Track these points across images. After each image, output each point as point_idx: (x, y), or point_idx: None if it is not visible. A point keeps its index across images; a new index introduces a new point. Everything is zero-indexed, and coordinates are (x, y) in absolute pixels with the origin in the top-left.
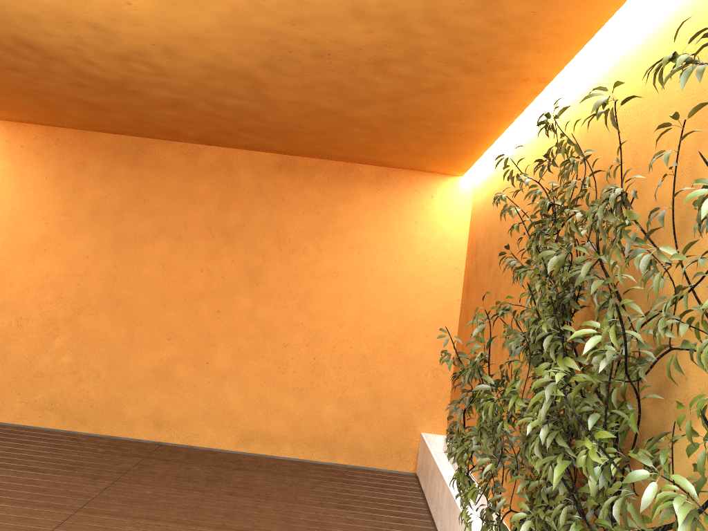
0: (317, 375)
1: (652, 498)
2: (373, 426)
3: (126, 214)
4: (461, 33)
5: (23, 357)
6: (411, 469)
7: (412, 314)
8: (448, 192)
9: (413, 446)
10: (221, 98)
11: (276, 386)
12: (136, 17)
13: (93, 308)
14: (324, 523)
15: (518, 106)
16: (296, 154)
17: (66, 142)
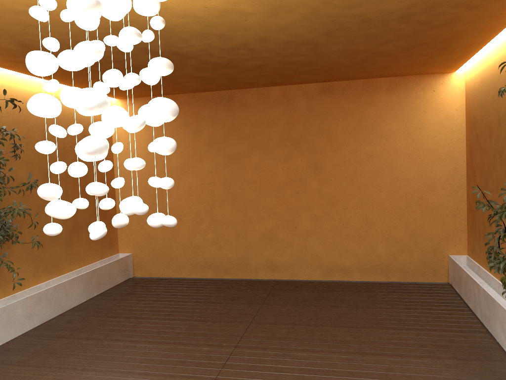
0: (369, 225)
1: None
2: (413, 254)
3: (229, 141)
4: None
5: (185, 238)
6: (444, 280)
7: (430, 176)
8: (445, 85)
9: (444, 265)
10: (289, 58)
11: (343, 236)
12: (248, 26)
13: (220, 202)
14: (400, 319)
15: None
16: (333, 80)
17: (186, 102)
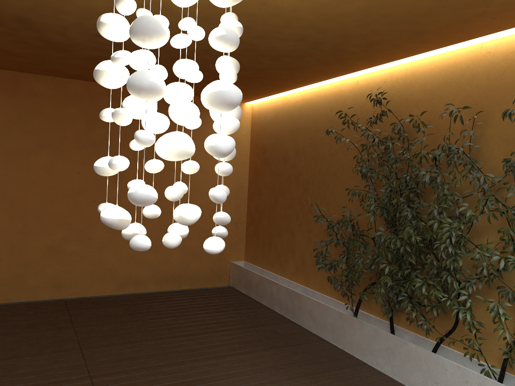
0: None
1: (503, 264)
2: (203, 262)
3: (10, 133)
4: (342, 51)
5: None
6: (226, 284)
7: None
8: None
9: (226, 270)
10: None
11: None
12: None
13: None
14: (222, 321)
15: (327, 78)
16: None
17: None
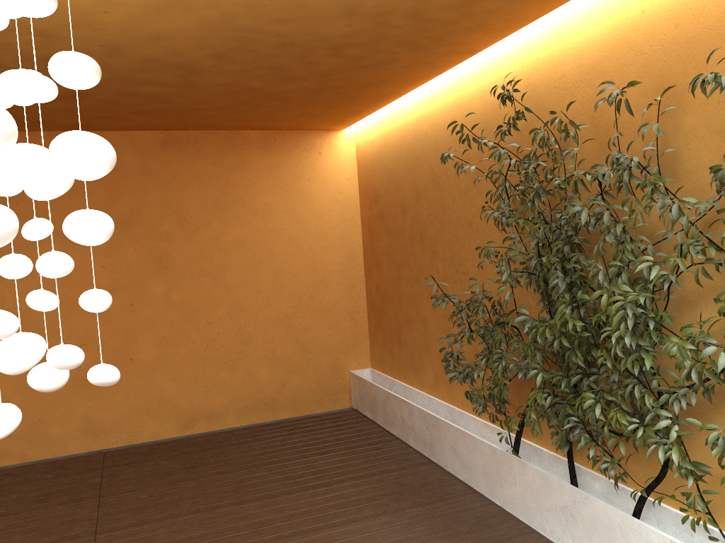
0: (246, 343)
1: (724, 361)
2: (307, 376)
3: None
4: (430, 23)
5: None
6: (347, 405)
7: (322, 267)
8: (333, 147)
9: (345, 385)
10: (138, 87)
11: (208, 363)
12: (103, 23)
13: None
14: (322, 470)
15: (438, 72)
16: (181, 129)
17: None
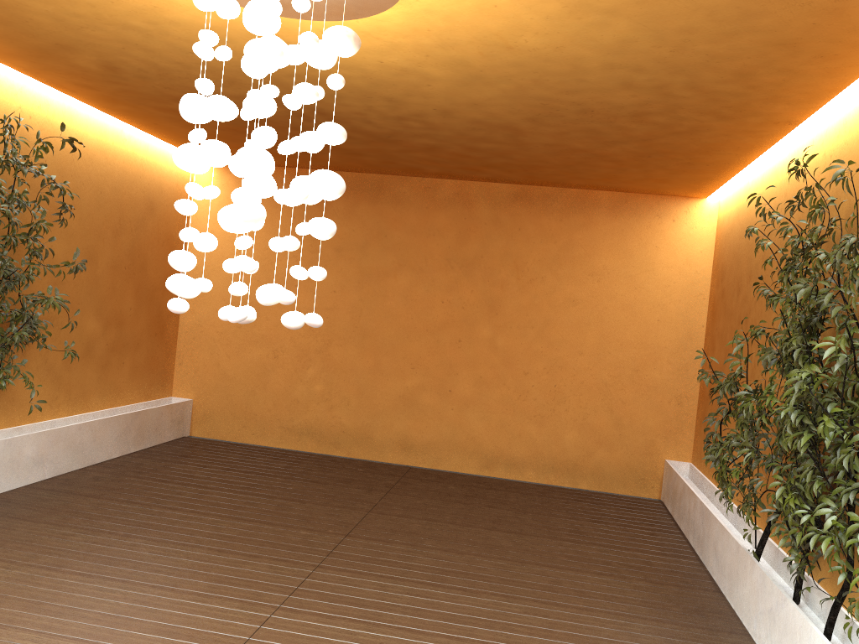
0: (558, 402)
1: None
2: (615, 452)
3: (369, 249)
4: (717, 94)
5: (280, 386)
6: (655, 496)
7: (654, 341)
8: (690, 215)
9: (657, 473)
10: (477, 143)
11: (517, 413)
12: (430, 93)
13: (342, 339)
14: (582, 532)
15: (769, 141)
16: (533, 184)
17: None
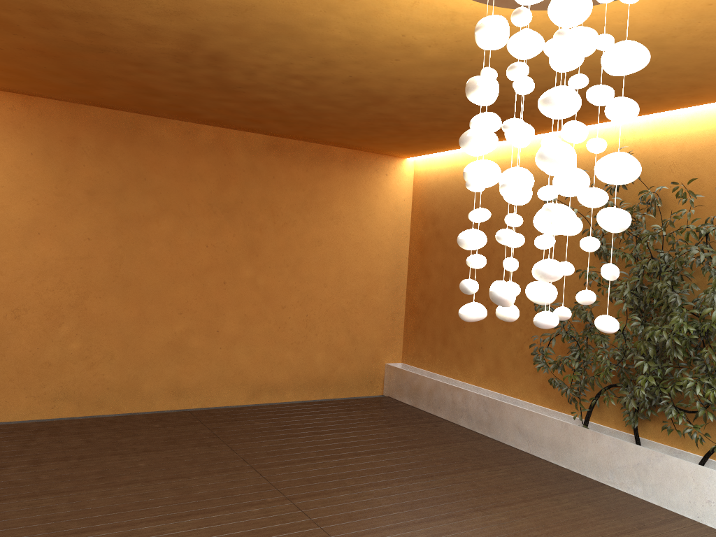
0: (310, 329)
1: None
2: (352, 364)
3: (127, 193)
4: (586, 104)
5: (25, 350)
6: (379, 393)
7: (376, 272)
8: (397, 171)
9: (380, 375)
10: (318, 104)
11: (278, 343)
12: (381, 65)
13: (101, 290)
14: (403, 437)
15: (541, 132)
16: (287, 137)
17: (52, 114)
